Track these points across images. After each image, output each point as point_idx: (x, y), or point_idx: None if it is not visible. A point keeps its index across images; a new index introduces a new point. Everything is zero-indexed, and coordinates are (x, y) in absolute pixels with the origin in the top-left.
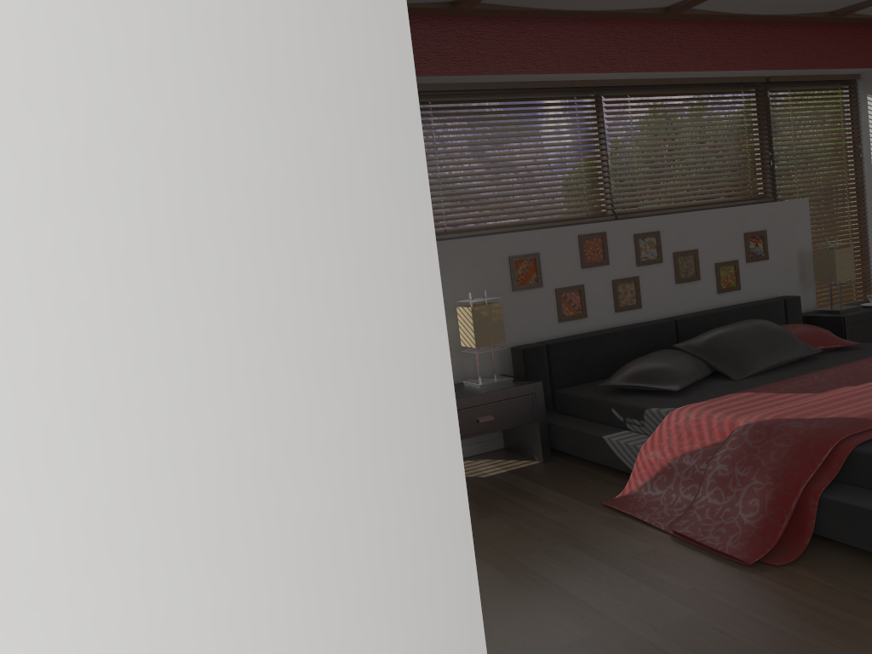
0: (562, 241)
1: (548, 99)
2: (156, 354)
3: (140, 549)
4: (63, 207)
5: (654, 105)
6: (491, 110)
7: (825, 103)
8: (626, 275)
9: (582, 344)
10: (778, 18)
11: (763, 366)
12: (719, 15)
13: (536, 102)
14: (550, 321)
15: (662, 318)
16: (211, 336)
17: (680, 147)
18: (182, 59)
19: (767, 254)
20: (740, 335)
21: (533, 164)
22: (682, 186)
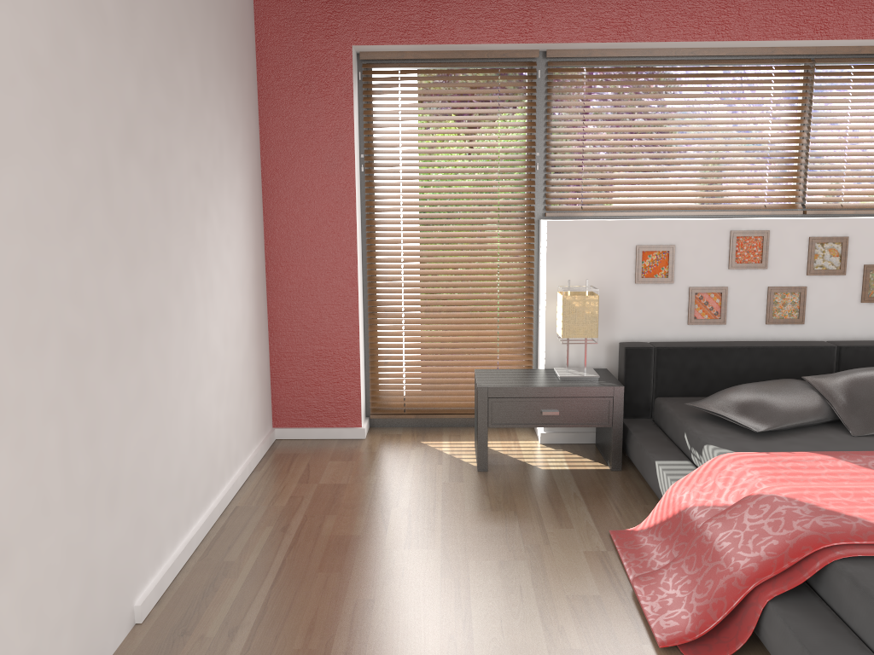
0: (708, 235)
1: (736, 68)
2: None
3: None
4: None
5: None
6: (662, 79)
7: None
8: (789, 283)
9: (702, 354)
10: None
11: None
12: None
13: (721, 71)
14: (677, 321)
15: (828, 341)
16: None
17: None
18: None
19: None
20: None
21: (701, 143)
22: None
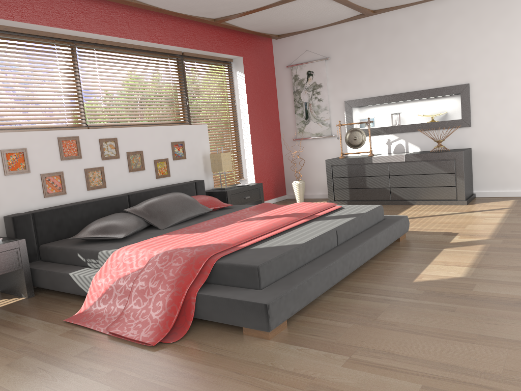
0: (45, 141)
1: (34, 42)
2: None
3: None
4: None
5: (113, 58)
6: None
7: (215, 72)
8: (94, 166)
9: (61, 212)
10: (185, 16)
11: (178, 220)
12: (149, 7)
13: (25, 44)
14: (37, 197)
15: (120, 194)
16: None
17: (131, 87)
18: None
19: (185, 155)
20: (165, 201)
21: (23, 87)
22: (134, 112)
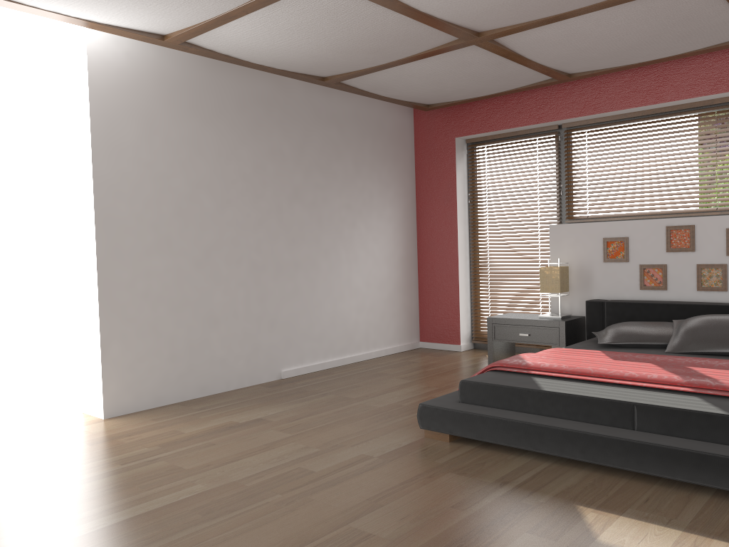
0: (650, 230)
1: (687, 117)
2: (83, 248)
3: (83, 264)
4: (81, 236)
5: None
6: (640, 130)
7: None
8: (713, 262)
9: (634, 307)
10: None
11: (702, 349)
12: None
13: (681, 120)
14: (632, 287)
15: None
16: (85, 247)
17: None
18: (85, 225)
19: None
20: (711, 322)
21: (664, 169)
22: None
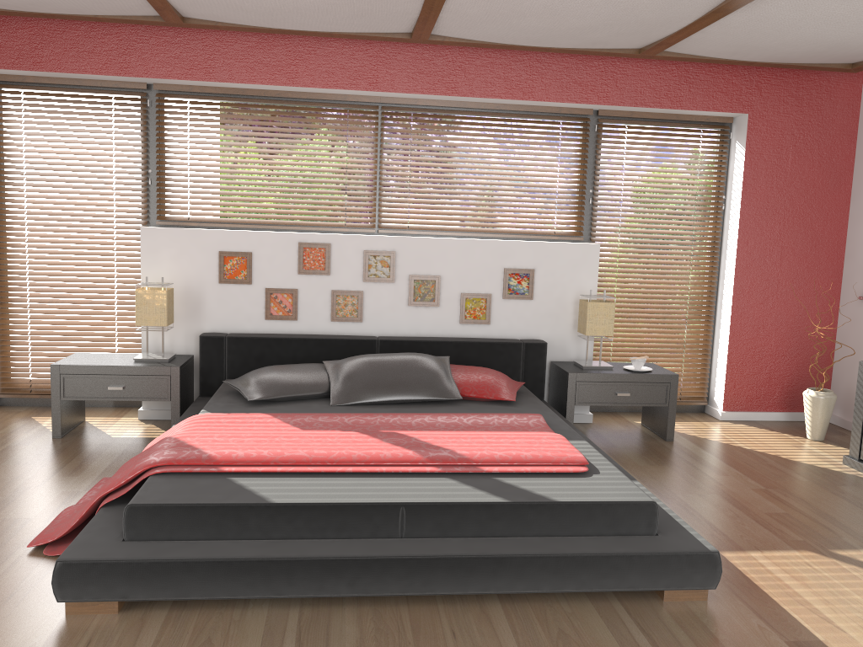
0: (280, 245)
1: (317, 109)
2: None
3: None
4: None
5: (444, 126)
6: (259, 114)
7: (678, 145)
8: (349, 288)
9: (265, 343)
10: (568, 51)
11: (372, 399)
12: (482, 44)
13: (309, 111)
14: (256, 317)
15: (379, 336)
16: None
17: (469, 172)
18: None
19: (532, 294)
20: (375, 364)
21: (289, 170)
22: (472, 210)
